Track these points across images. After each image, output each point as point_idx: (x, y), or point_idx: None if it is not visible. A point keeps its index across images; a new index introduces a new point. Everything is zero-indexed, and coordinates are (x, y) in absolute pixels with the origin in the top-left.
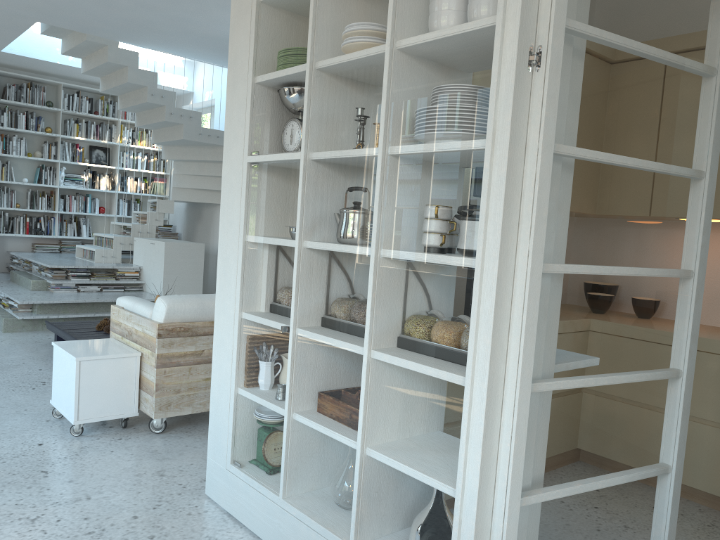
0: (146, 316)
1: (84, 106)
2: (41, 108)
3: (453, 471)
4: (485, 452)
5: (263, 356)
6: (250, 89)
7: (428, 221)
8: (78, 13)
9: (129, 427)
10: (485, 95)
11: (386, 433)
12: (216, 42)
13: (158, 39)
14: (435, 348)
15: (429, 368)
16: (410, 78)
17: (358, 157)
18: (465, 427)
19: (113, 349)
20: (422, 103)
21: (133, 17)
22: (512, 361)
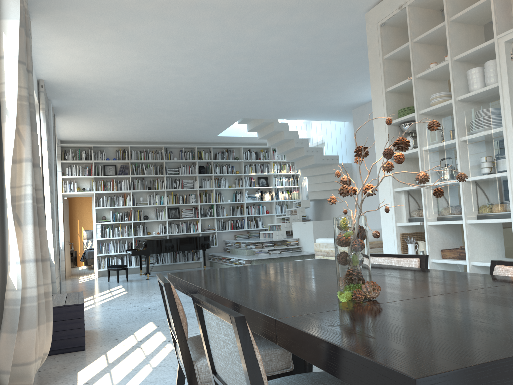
0: None
1: (253, 156)
2: (233, 161)
3: (512, 257)
4: None
5: (411, 239)
6: (387, 127)
7: (483, 162)
8: (263, 109)
9: None
10: (499, 111)
11: (479, 252)
12: (330, 109)
13: (299, 113)
14: (496, 210)
15: (494, 219)
16: (465, 110)
17: (446, 144)
18: None
19: None
20: (472, 119)
21: (289, 106)
22: None
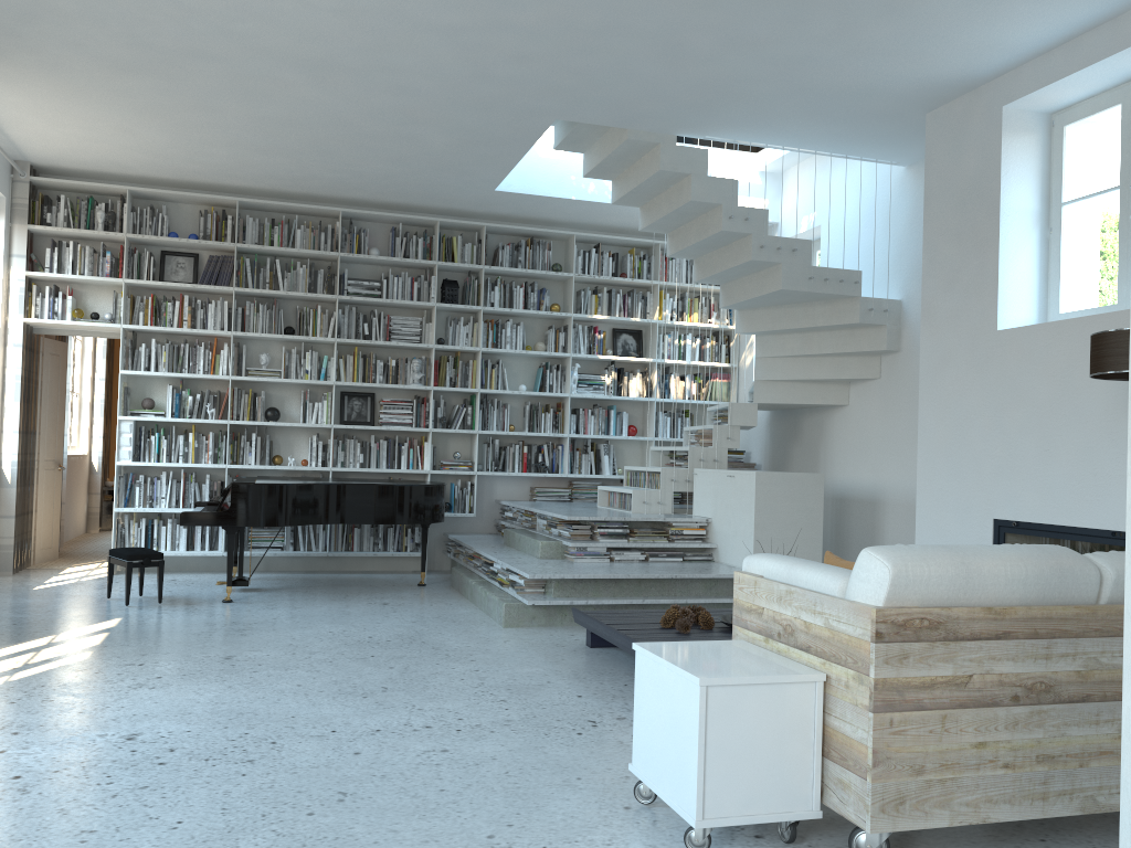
0: (829, 593)
1: (606, 266)
2: (544, 275)
3: None
4: None
5: None
6: None
7: None
8: (623, 85)
9: (797, 840)
10: None
11: None
12: (851, 102)
13: (745, 115)
14: None
15: None
16: None
17: None
18: None
19: (762, 664)
20: None
21: (712, 76)
22: None
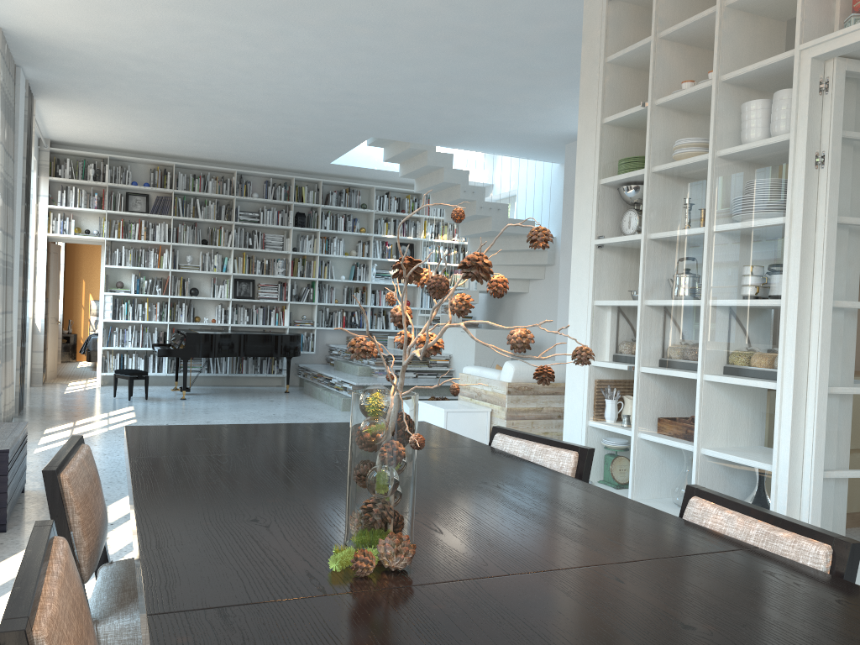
0: (494, 379)
1: (393, 206)
2: (356, 211)
3: (769, 451)
4: (793, 434)
5: (611, 392)
6: (596, 189)
7: (745, 276)
8: (409, 126)
9: None
10: (784, 187)
11: (717, 433)
12: (526, 138)
13: (473, 140)
14: (753, 365)
15: (749, 381)
16: (728, 177)
17: (689, 234)
18: (778, 417)
19: (468, 406)
20: (738, 194)
21: (455, 125)
22: (812, 369)
